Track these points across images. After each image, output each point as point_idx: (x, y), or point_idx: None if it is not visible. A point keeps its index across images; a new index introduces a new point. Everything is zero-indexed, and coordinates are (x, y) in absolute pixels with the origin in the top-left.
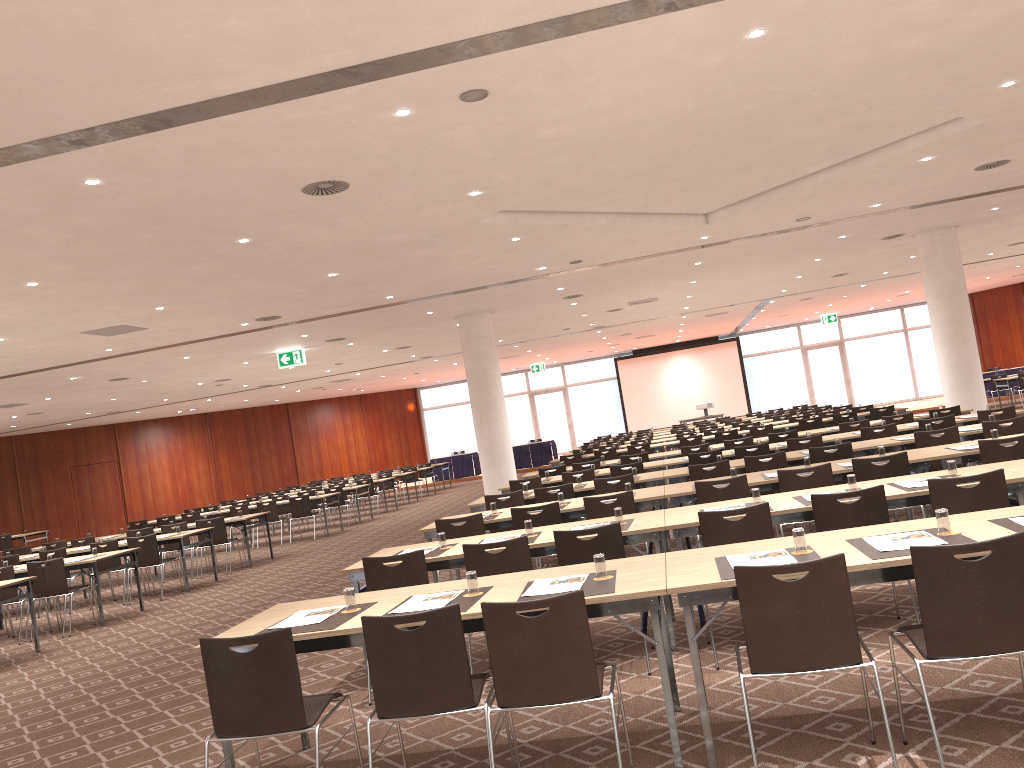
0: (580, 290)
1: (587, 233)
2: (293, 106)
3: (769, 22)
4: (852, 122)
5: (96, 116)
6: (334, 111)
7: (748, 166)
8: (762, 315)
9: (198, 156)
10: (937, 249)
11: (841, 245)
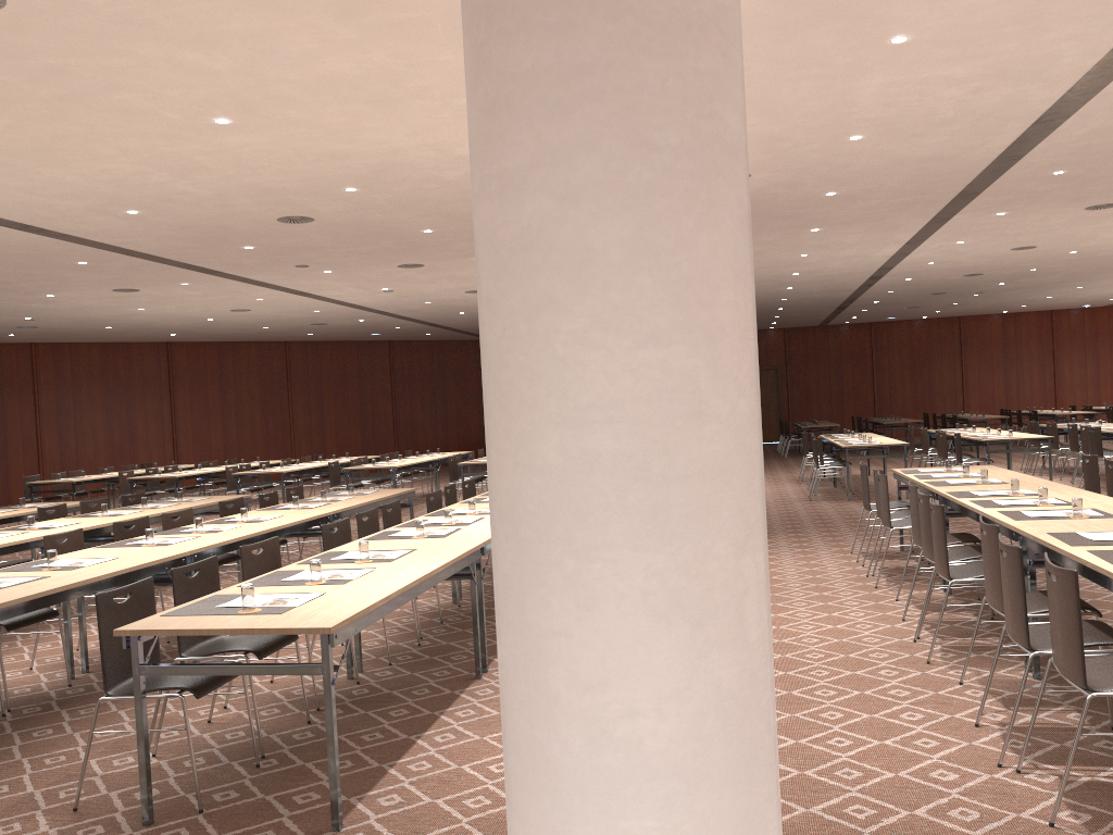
0: None
1: None
2: (1062, 132)
3: None
4: None
5: (975, 166)
6: (1096, 124)
7: None
8: None
9: (1082, 153)
10: None
11: None
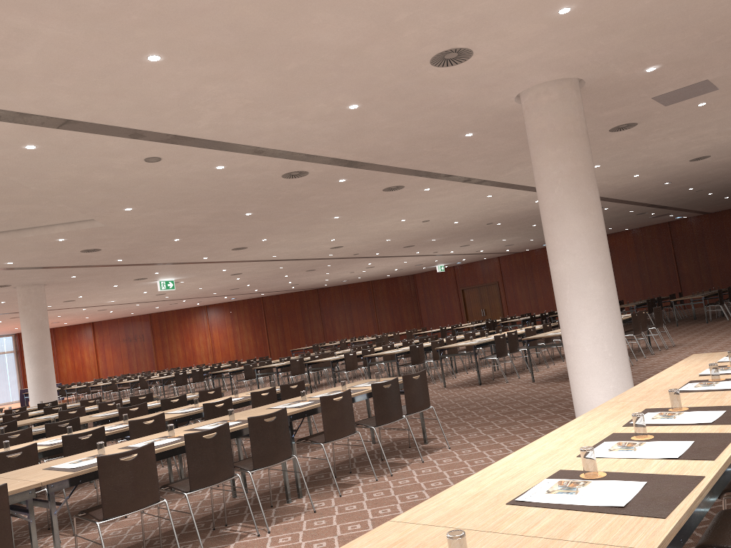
0: None
1: None
2: None
3: (43, 144)
4: (32, 208)
5: None
6: None
7: None
8: None
9: None
10: (33, 298)
11: None
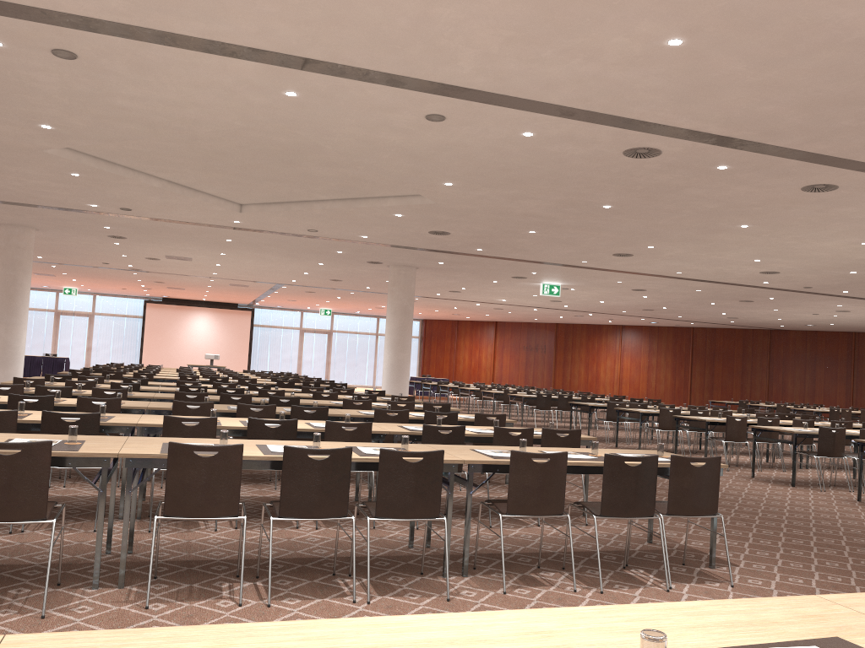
0: (125, 233)
1: (140, 189)
2: None
3: (301, 90)
4: (353, 174)
5: None
6: None
7: (278, 180)
8: (275, 296)
9: None
10: (401, 280)
11: (339, 258)
